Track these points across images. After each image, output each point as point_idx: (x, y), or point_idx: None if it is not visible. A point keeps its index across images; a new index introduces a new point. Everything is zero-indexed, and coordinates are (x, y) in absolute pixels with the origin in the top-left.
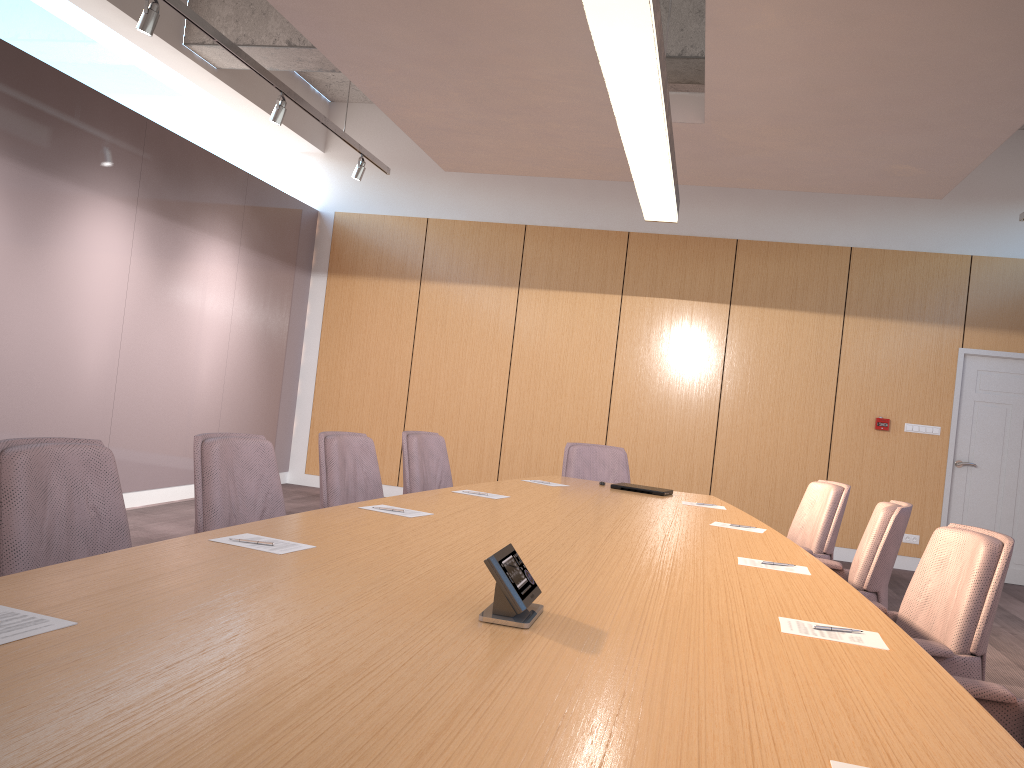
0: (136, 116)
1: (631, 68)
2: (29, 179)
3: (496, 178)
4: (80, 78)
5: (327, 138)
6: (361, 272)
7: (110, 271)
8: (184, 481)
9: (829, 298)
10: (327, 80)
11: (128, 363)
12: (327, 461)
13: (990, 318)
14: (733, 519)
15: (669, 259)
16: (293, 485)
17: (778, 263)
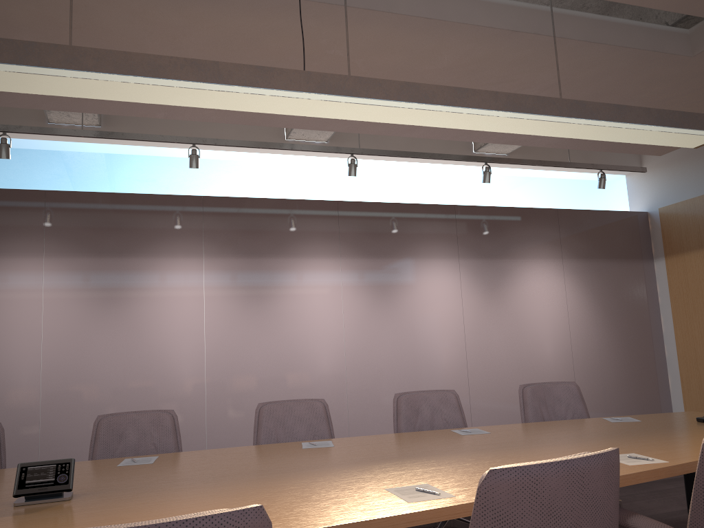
0: (445, 206)
1: (322, 108)
2: (377, 264)
3: None
4: (416, 198)
5: (640, 157)
6: (687, 248)
7: (446, 301)
8: None
9: None
10: None
11: (474, 355)
12: (397, 412)
13: None
14: (688, 451)
15: None
16: None
17: None
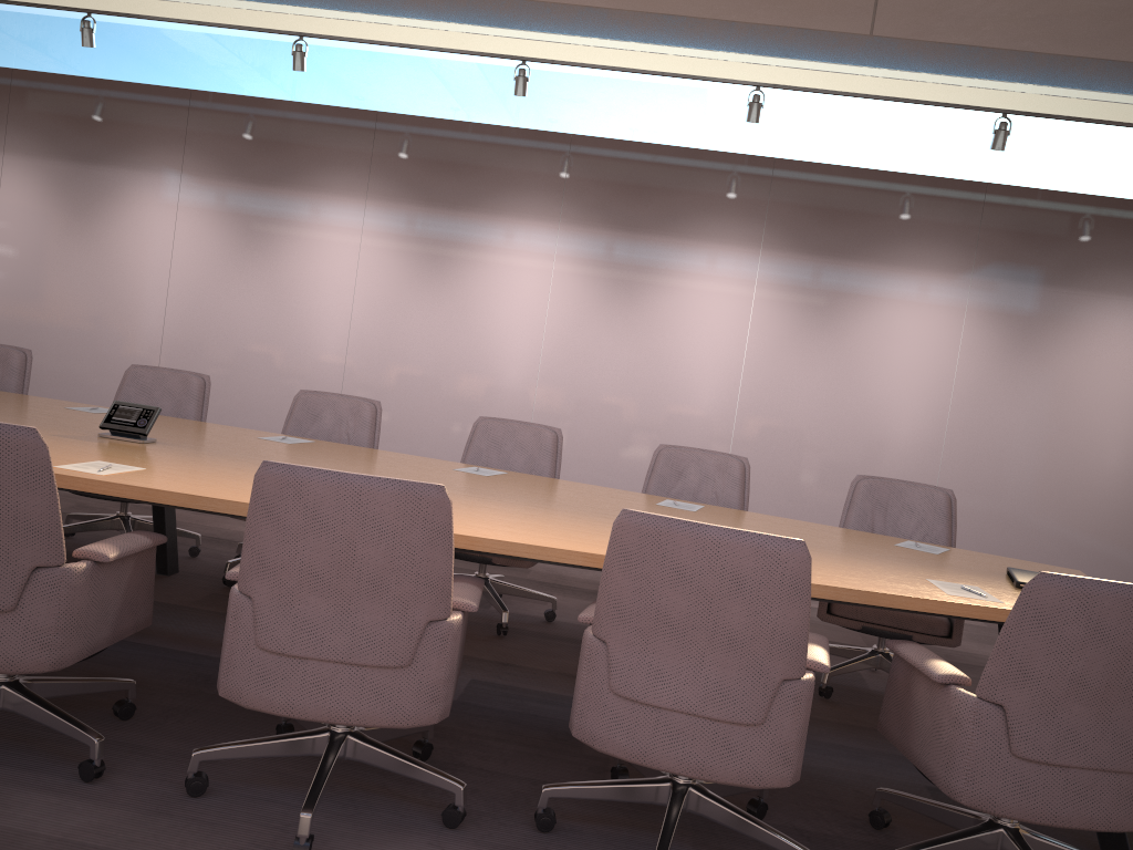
0: (968, 184)
1: (476, 42)
2: (820, 267)
3: None
4: (929, 164)
5: None
6: None
7: (930, 343)
8: None
9: None
10: None
11: (961, 437)
12: (653, 468)
13: None
14: None
15: None
16: None
17: None
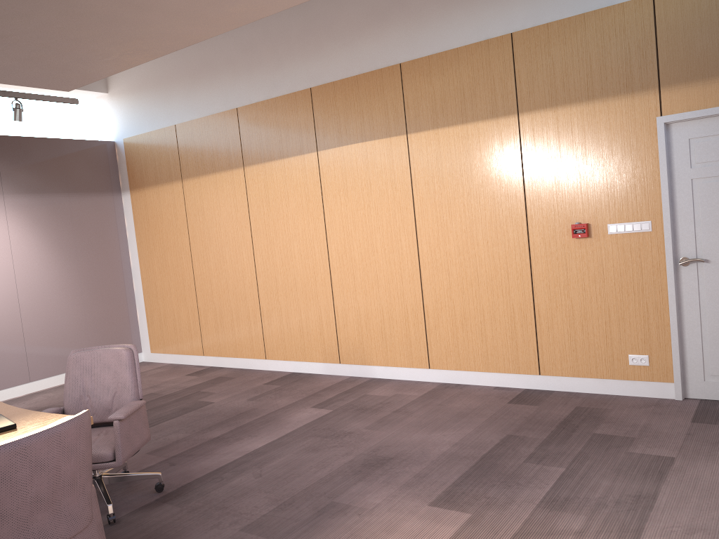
0: None
1: None
2: None
3: (209, 73)
4: None
5: (107, 80)
6: (147, 183)
7: None
8: None
9: (499, 99)
10: None
11: None
12: None
13: (691, 68)
14: None
15: (347, 104)
16: (142, 363)
17: (442, 76)
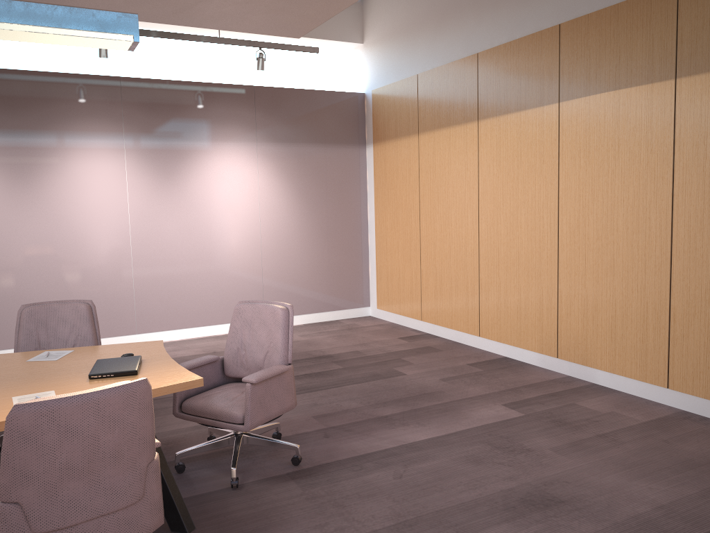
0: (108, 78)
1: None
2: (13, 144)
3: (454, 15)
4: (81, 65)
5: (363, 30)
6: (388, 137)
7: (107, 187)
8: (227, 320)
9: None
10: None
11: (142, 245)
12: None
13: None
14: None
15: (601, 42)
16: (367, 318)
17: None
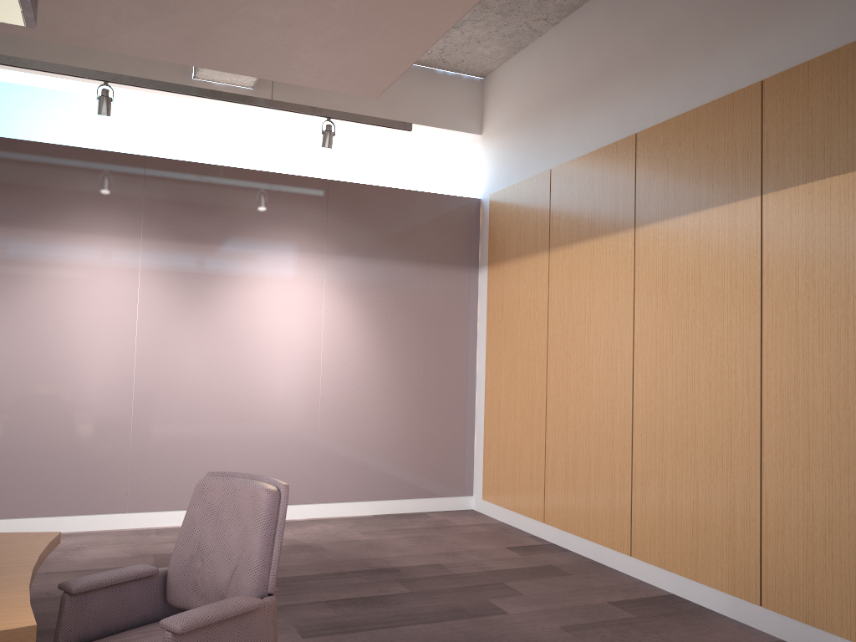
0: (128, 157)
1: None
2: None
3: (604, 85)
4: (99, 140)
5: (482, 118)
6: (508, 256)
7: (109, 301)
8: None
9: None
10: (432, 56)
11: (149, 385)
12: None
13: None
14: None
15: (832, 99)
16: (468, 512)
17: None
